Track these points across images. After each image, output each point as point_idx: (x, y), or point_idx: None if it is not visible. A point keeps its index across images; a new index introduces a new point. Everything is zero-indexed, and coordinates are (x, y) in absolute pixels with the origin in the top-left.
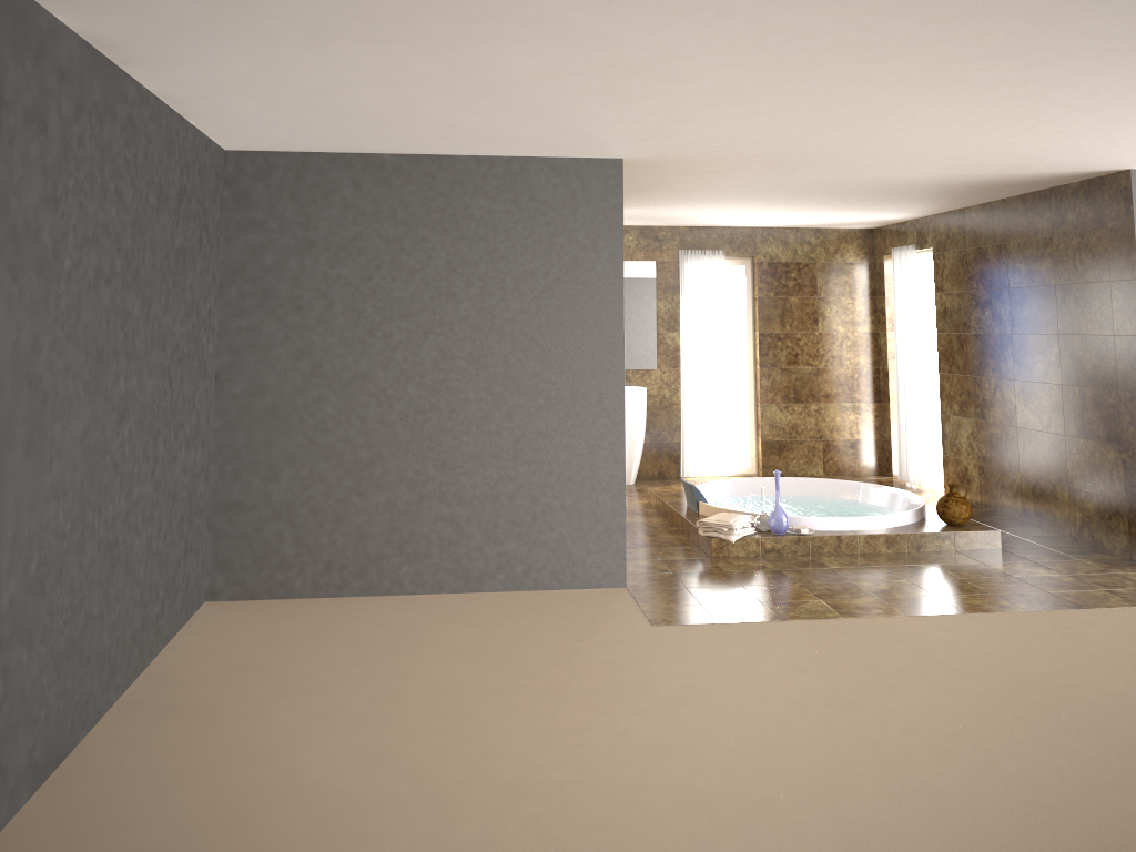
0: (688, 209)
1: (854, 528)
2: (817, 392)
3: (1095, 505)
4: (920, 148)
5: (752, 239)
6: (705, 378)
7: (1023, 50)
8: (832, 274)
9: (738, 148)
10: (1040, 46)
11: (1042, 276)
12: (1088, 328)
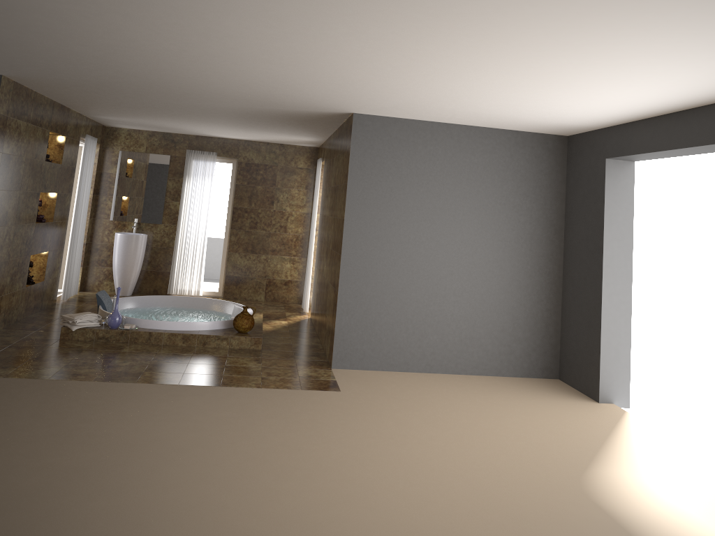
0: (158, 121)
1: (169, 328)
2: (267, 247)
3: (328, 326)
4: (173, 83)
5: (237, 147)
6: (192, 233)
7: (21, 6)
8: (287, 174)
9: (55, 73)
10: (22, 3)
11: (336, 180)
12: (338, 214)
